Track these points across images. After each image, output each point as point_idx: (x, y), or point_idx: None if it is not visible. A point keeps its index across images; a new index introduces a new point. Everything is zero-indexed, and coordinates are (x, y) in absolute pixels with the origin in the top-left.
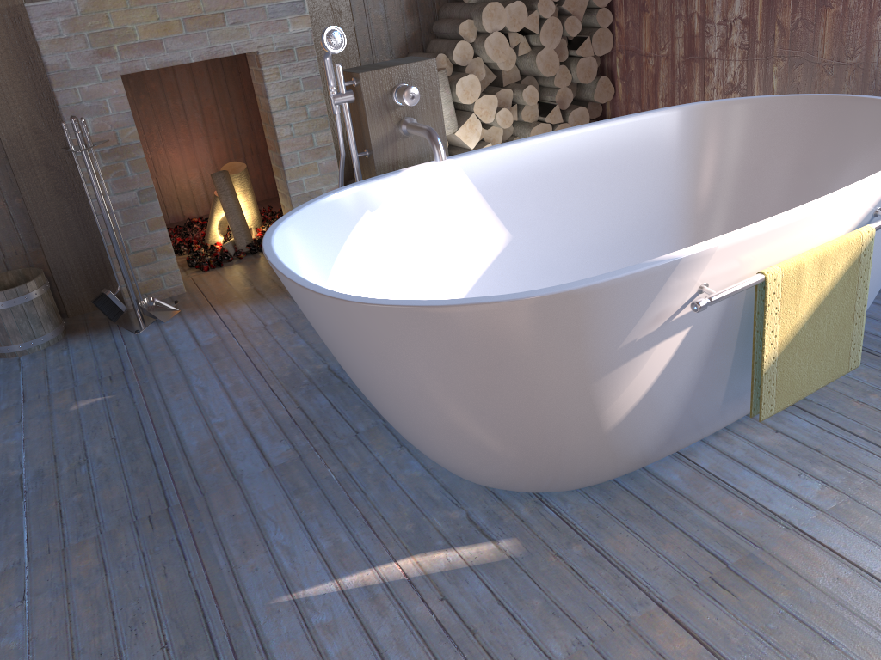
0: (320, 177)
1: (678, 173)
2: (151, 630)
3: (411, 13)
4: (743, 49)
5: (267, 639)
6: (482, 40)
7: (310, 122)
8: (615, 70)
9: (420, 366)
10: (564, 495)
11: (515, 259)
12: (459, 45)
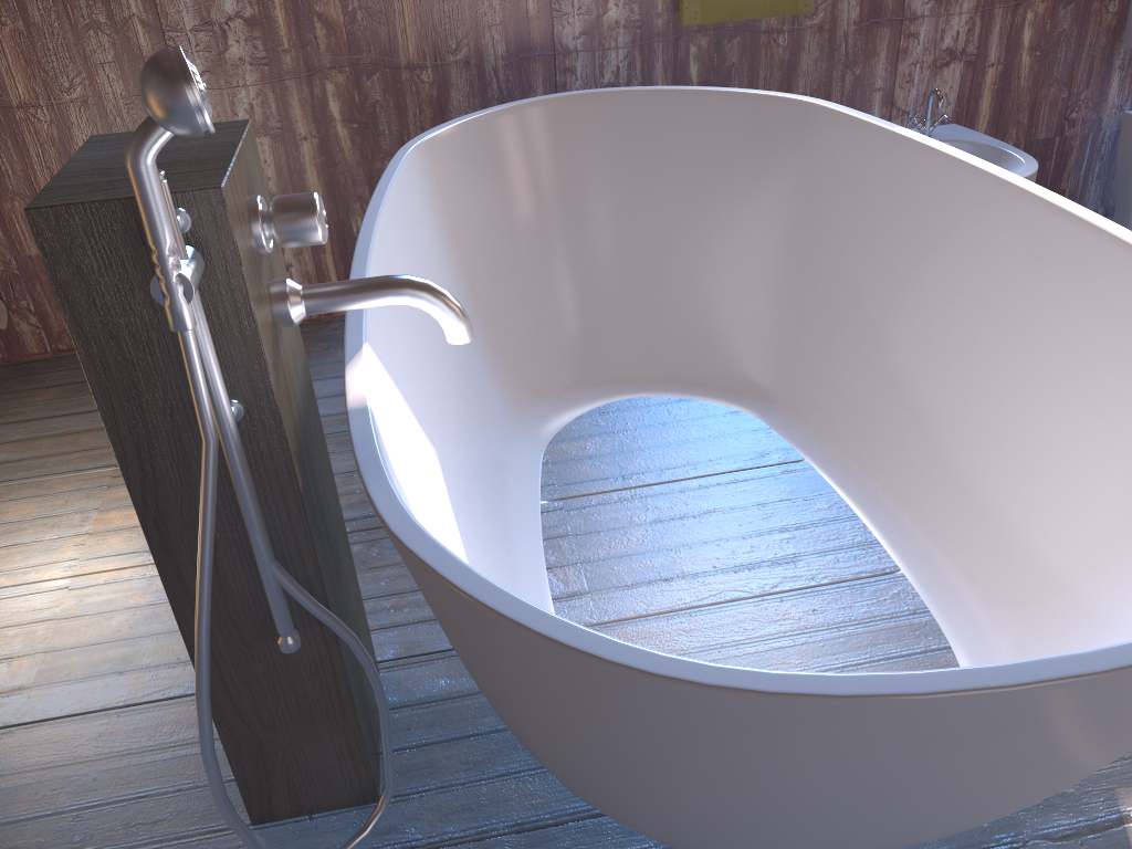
0: None
1: (445, 255)
2: None
3: None
4: (261, 65)
5: None
6: None
7: None
8: None
9: None
10: None
11: (453, 489)
12: None
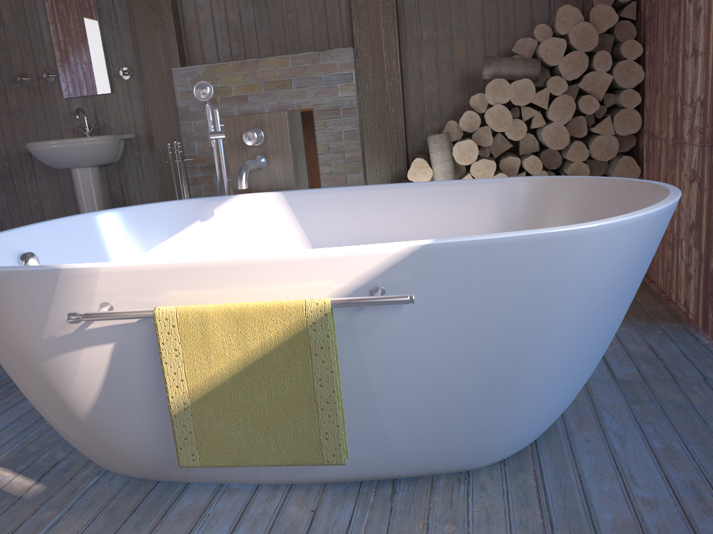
0: None
1: None
2: None
3: (462, 87)
4: (700, 133)
5: None
6: (485, 111)
7: (346, 165)
8: (643, 151)
9: None
10: (118, 476)
11: None
12: (467, 114)
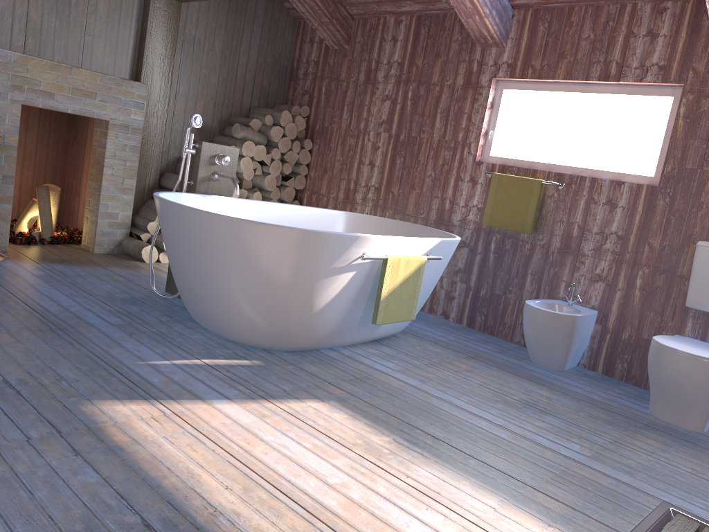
0: (121, 205)
1: None
2: (66, 363)
3: (197, 133)
4: (373, 201)
5: (138, 372)
6: (239, 158)
7: (125, 171)
8: (303, 200)
9: (245, 254)
10: (281, 353)
11: None
12: None
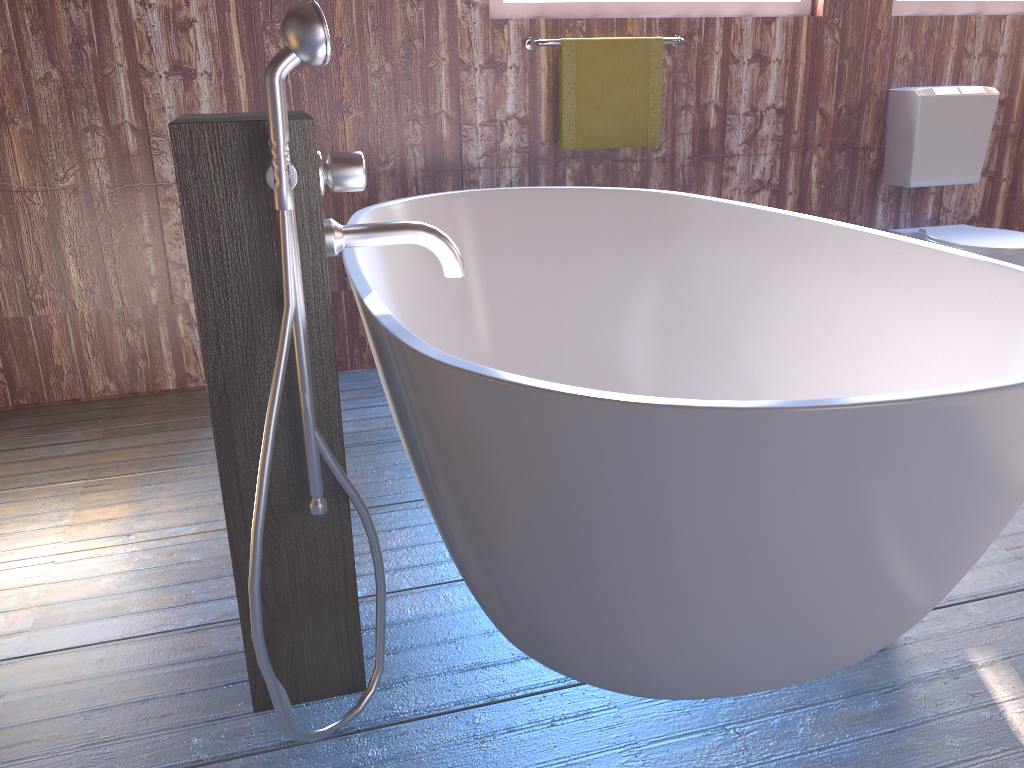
0: None
1: (389, 297)
2: None
3: None
4: None
5: None
6: None
7: None
8: None
9: None
10: None
11: None
12: None
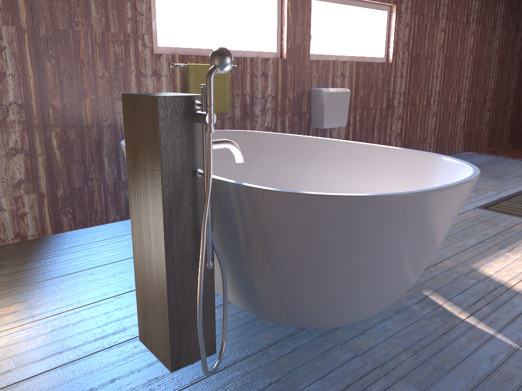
0: None
1: None
2: None
3: None
4: (22, 123)
5: None
6: None
7: None
8: None
9: None
10: None
11: None
12: None
